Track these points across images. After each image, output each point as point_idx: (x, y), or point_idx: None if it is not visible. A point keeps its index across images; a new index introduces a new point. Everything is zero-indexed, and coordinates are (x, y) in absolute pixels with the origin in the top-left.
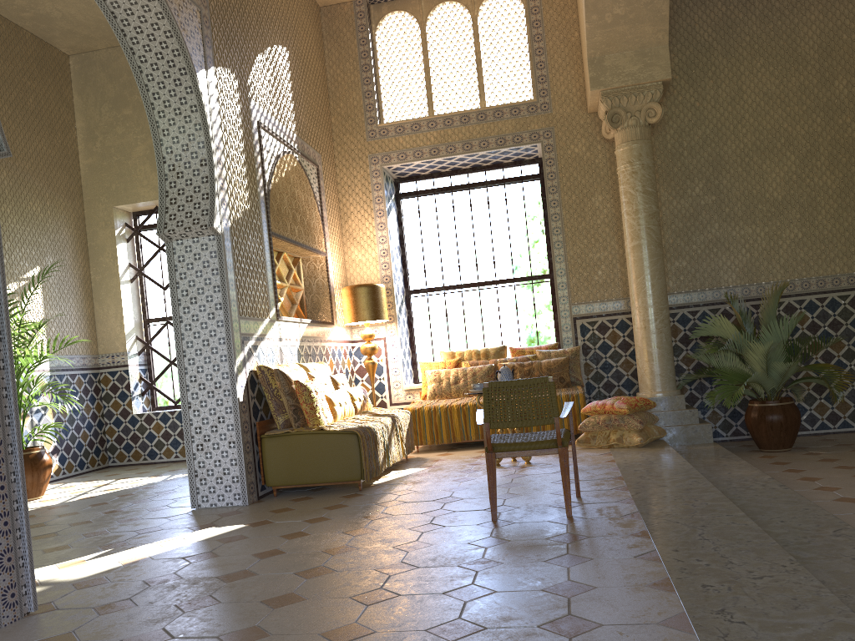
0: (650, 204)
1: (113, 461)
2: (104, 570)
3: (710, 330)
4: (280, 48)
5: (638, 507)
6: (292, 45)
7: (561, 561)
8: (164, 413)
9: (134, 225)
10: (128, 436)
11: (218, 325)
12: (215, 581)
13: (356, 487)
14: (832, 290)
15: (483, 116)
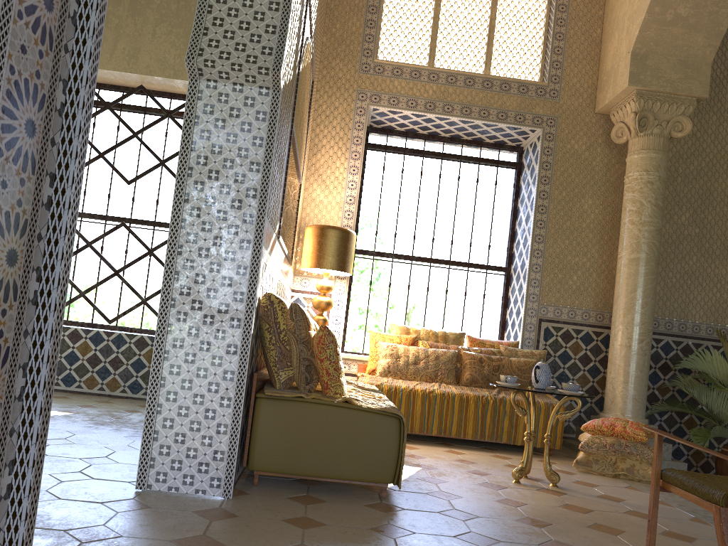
0: (659, 220)
1: None
2: None
3: (696, 364)
4: None
5: None
6: None
7: None
8: None
9: None
10: None
11: (244, 221)
12: None
13: (367, 489)
14: None
15: (489, 84)
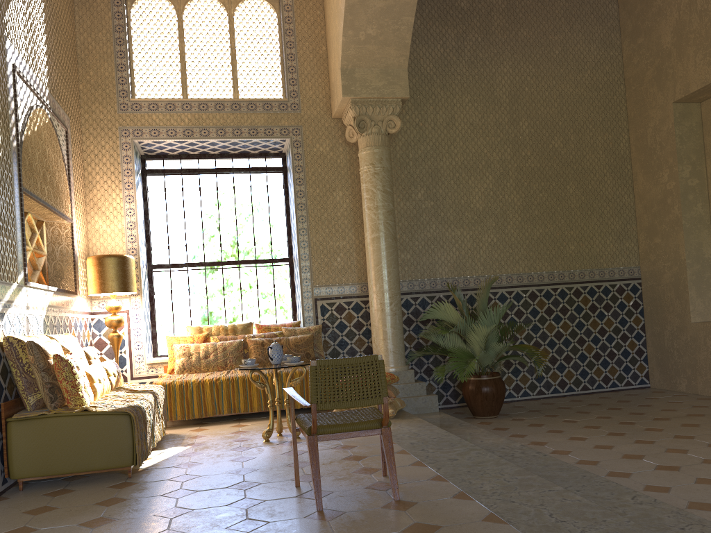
0: (389, 203)
1: None
2: None
3: (435, 314)
4: None
5: (456, 485)
6: None
7: None
8: None
9: None
10: None
11: None
12: None
13: (122, 474)
14: (517, 286)
15: (237, 106)
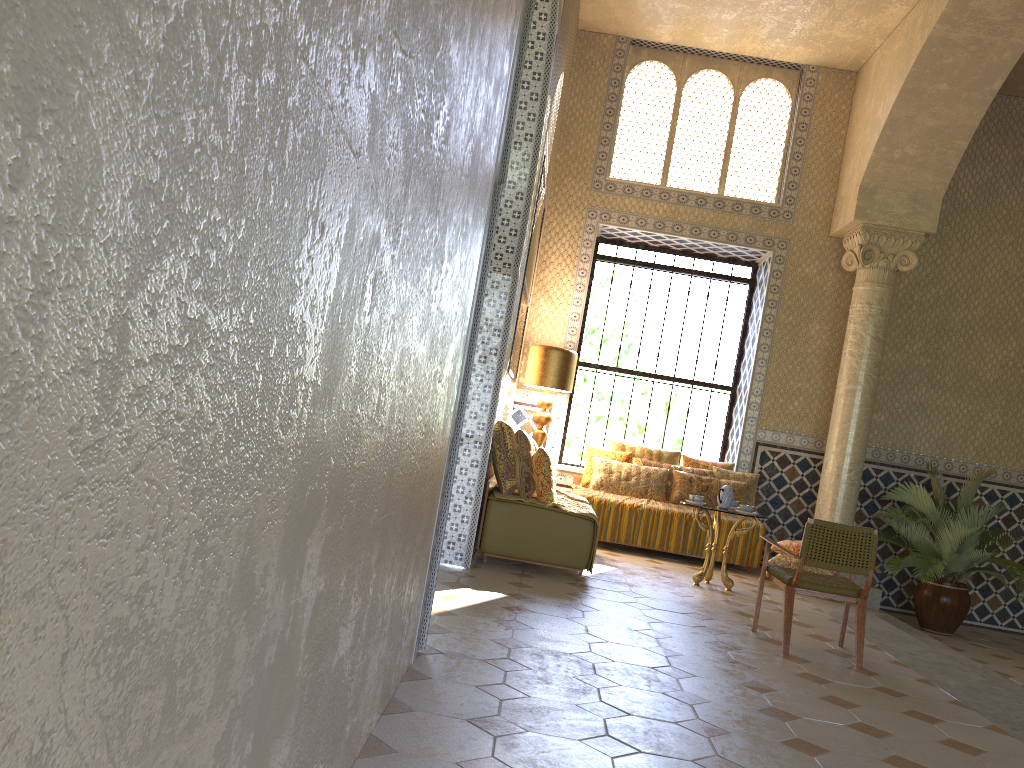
0: (877, 352)
1: None
2: None
3: (902, 496)
4: (562, 75)
5: (917, 672)
6: (565, 72)
7: (916, 716)
8: None
9: None
10: None
11: (487, 371)
12: (576, 658)
13: (567, 575)
14: (1014, 486)
15: (720, 204)
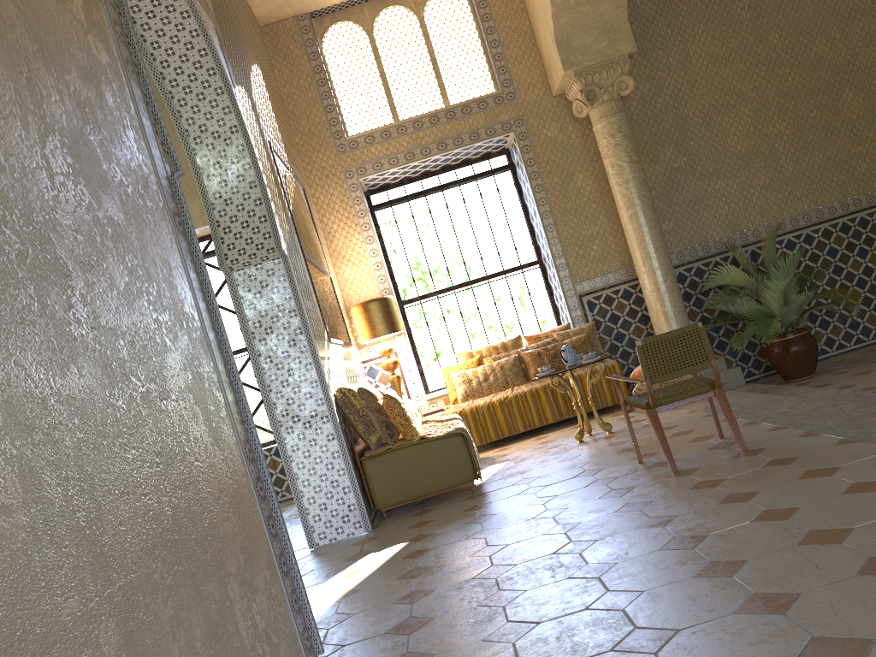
0: (639, 172)
1: None
2: (324, 610)
3: (718, 280)
4: (257, 67)
5: (798, 429)
6: (260, 64)
7: (813, 475)
8: None
9: None
10: None
11: (301, 351)
12: (478, 581)
13: (464, 491)
14: (805, 227)
15: (451, 114)
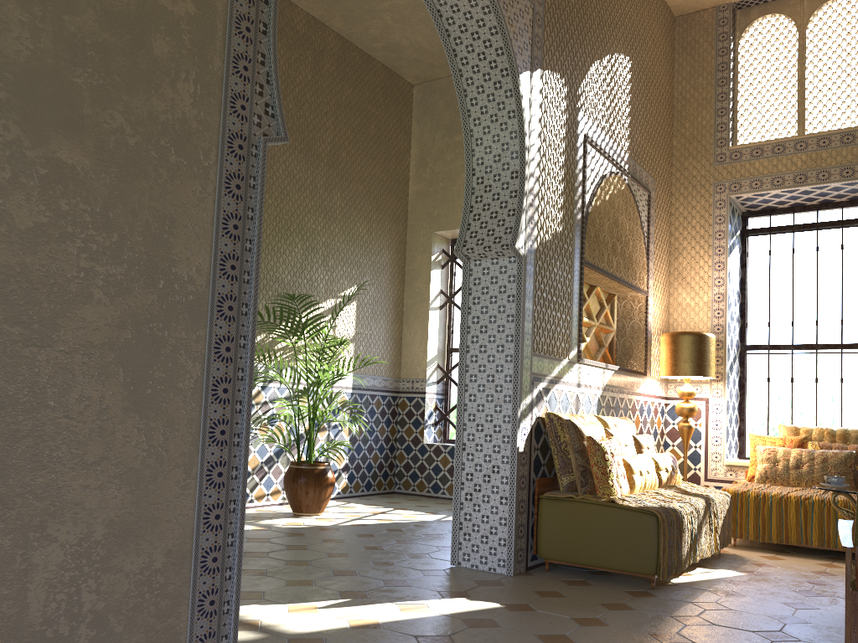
0: None
1: (399, 487)
2: (328, 628)
3: None
4: (622, 57)
5: None
6: (636, 55)
7: None
8: (452, 447)
9: (451, 252)
10: (415, 465)
11: (506, 360)
12: None
13: (648, 582)
14: None
15: None
